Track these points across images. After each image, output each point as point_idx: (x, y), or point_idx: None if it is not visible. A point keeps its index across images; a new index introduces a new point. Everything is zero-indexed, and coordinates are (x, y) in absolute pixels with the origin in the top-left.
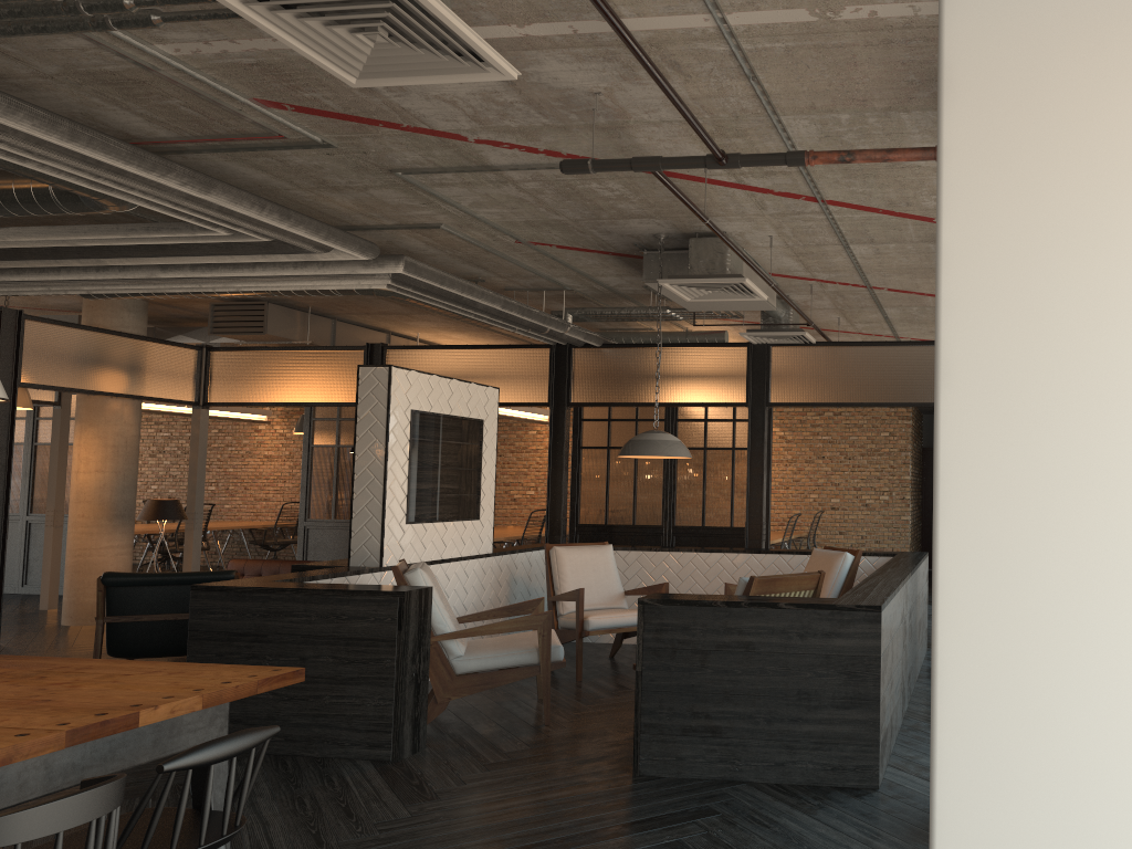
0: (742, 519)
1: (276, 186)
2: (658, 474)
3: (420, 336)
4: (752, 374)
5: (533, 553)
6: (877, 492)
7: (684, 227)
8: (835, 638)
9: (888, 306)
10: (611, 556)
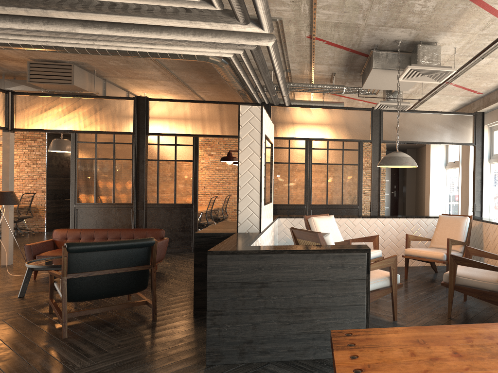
0: (347, 200)
1: None
2: (301, 177)
3: (142, 95)
4: (373, 125)
5: (276, 220)
6: (369, 187)
7: (420, 37)
8: None
9: (436, 94)
10: (335, 221)
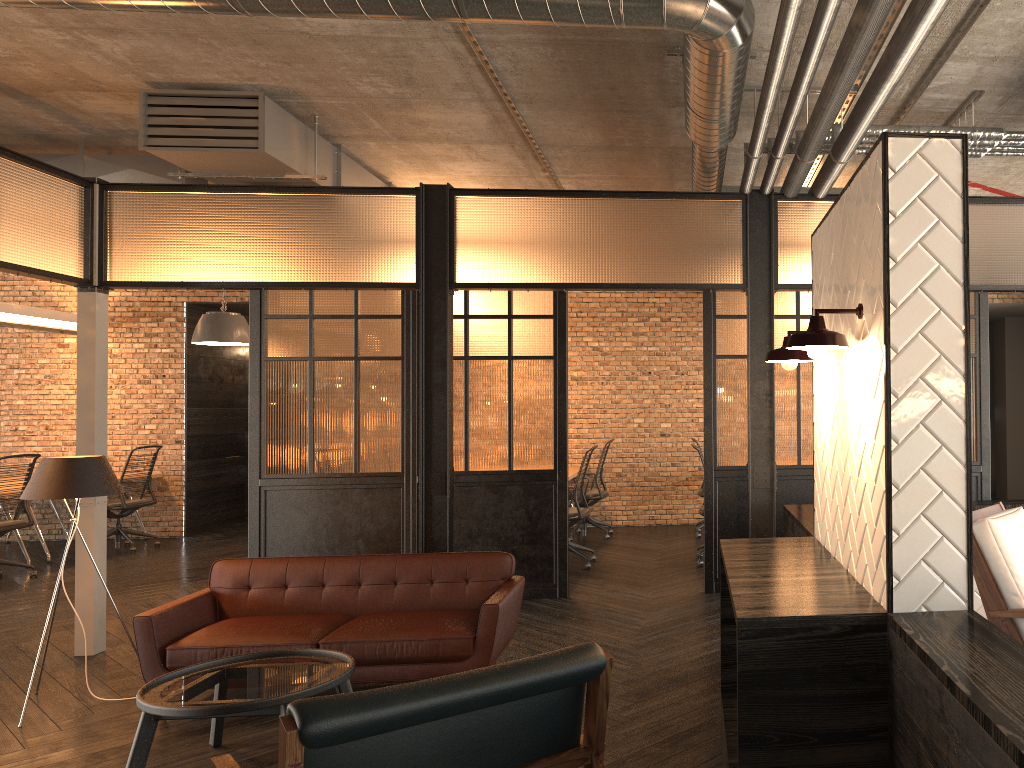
0: None
1: None
2: None
3: None
4: None
5: None
6: None
7: None
8: None
9: None
10: None
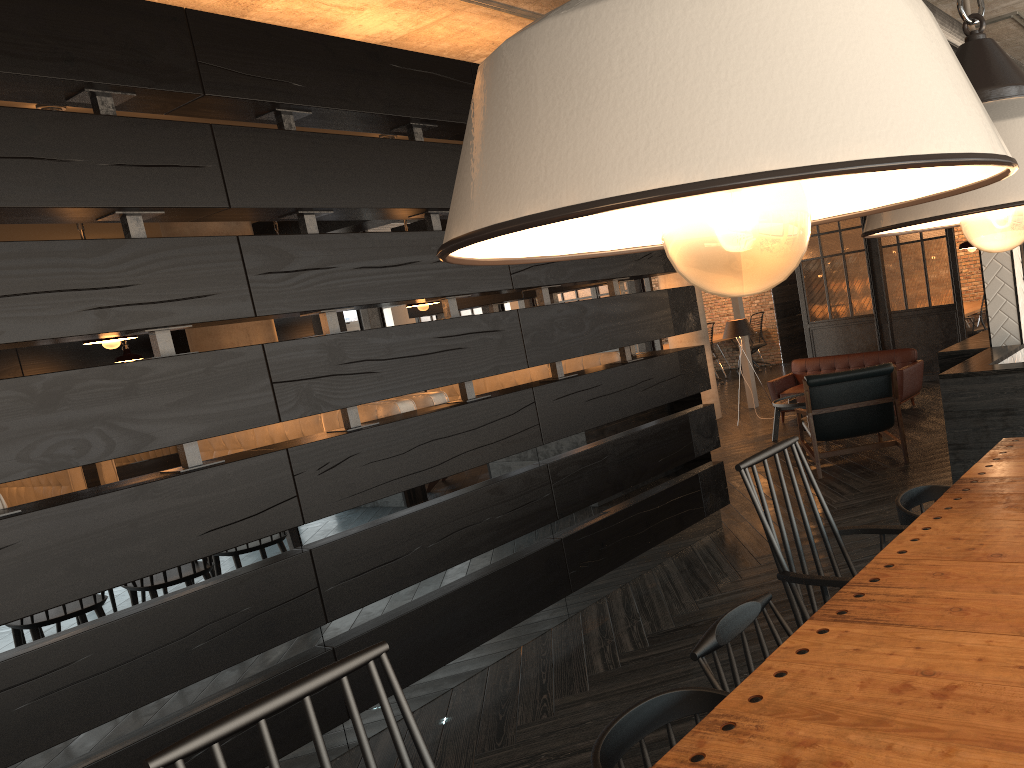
0: None
1: None
2: None
3: None
4: None
5: None
6: None
7: None
8: None
9: None
10: None
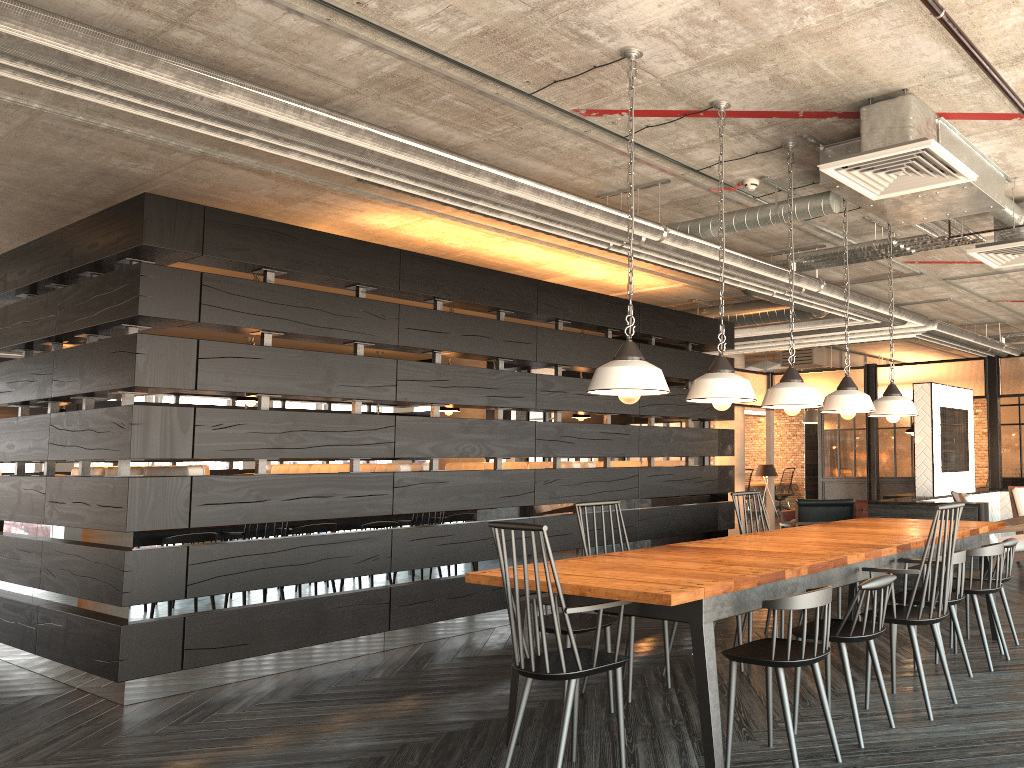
0: None
1: (876, 291)
2: None
3: (880, 355)
4: None
5: (992, 493)
6: None
7: None
8: None
9: None
10: None
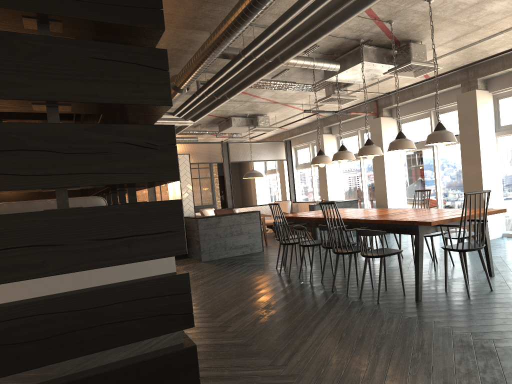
0: (206, 202)
1: None
2: None
3: None
4: (223, 152)
5: None
6: None
7: (259, 113)
8: (350, 207)
9: None
10: None
